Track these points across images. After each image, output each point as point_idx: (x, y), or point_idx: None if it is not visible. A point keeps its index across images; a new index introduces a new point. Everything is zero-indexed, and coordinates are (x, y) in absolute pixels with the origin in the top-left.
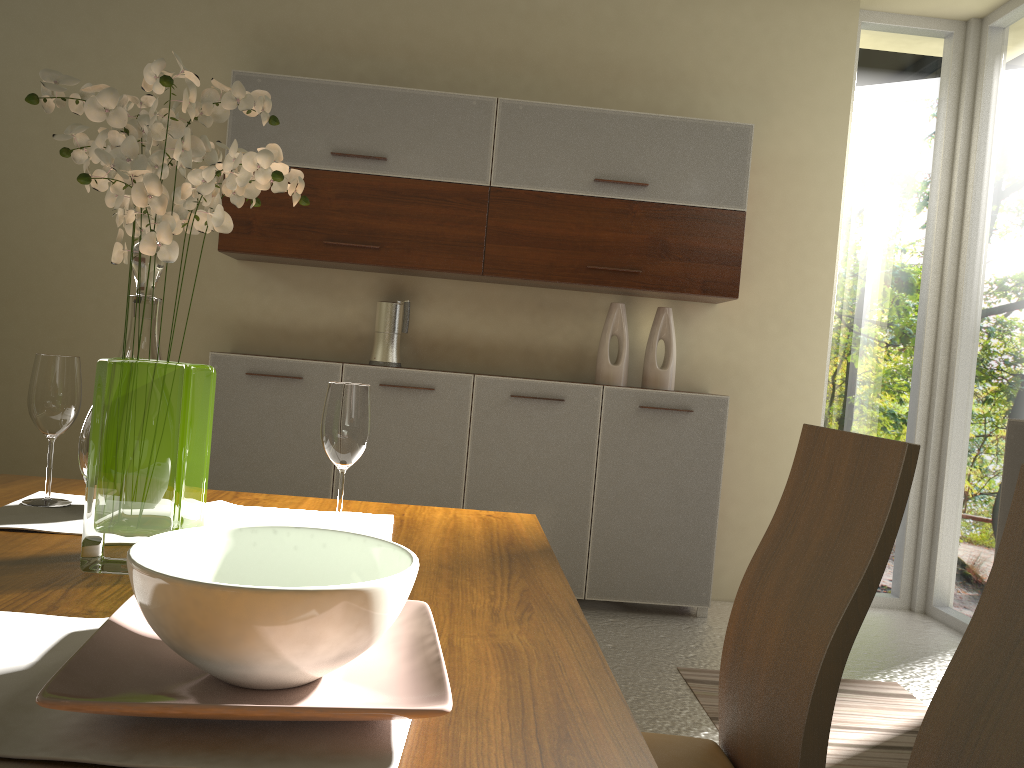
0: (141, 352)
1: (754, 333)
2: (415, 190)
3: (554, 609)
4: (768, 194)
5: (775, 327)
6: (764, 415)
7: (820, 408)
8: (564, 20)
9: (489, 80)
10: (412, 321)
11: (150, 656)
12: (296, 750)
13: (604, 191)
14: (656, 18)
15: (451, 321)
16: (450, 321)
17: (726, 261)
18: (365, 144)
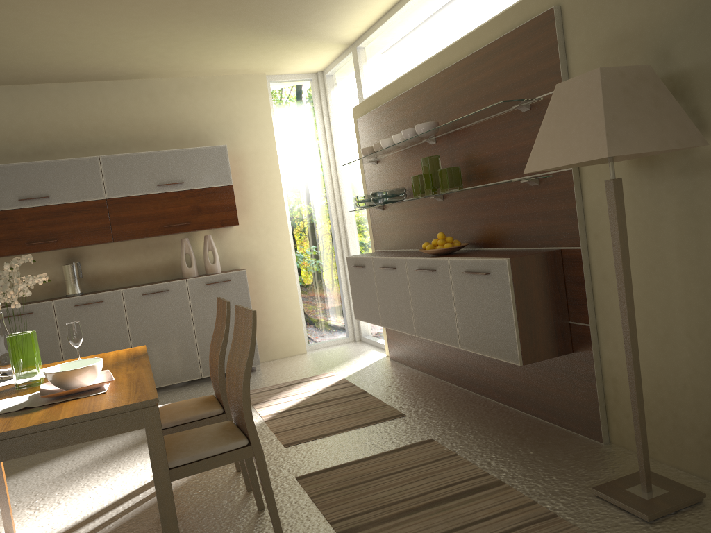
0: (2, 330)
1: (254, 236)
2: (68, 208)
3: (143, 365)
4: (245, 170)
5: (263, 231)
6: (268, 272)
7: (292, 262)
8: (124, 106)
9: (92, 142)
10: (83, 269)
11: (52, 391)
12: (88, 393)
13: (163, 189)
14: (170, 97)
15: (104, 265)
16: (103, 265)
17: (229, 209)
18: (36, 191)
